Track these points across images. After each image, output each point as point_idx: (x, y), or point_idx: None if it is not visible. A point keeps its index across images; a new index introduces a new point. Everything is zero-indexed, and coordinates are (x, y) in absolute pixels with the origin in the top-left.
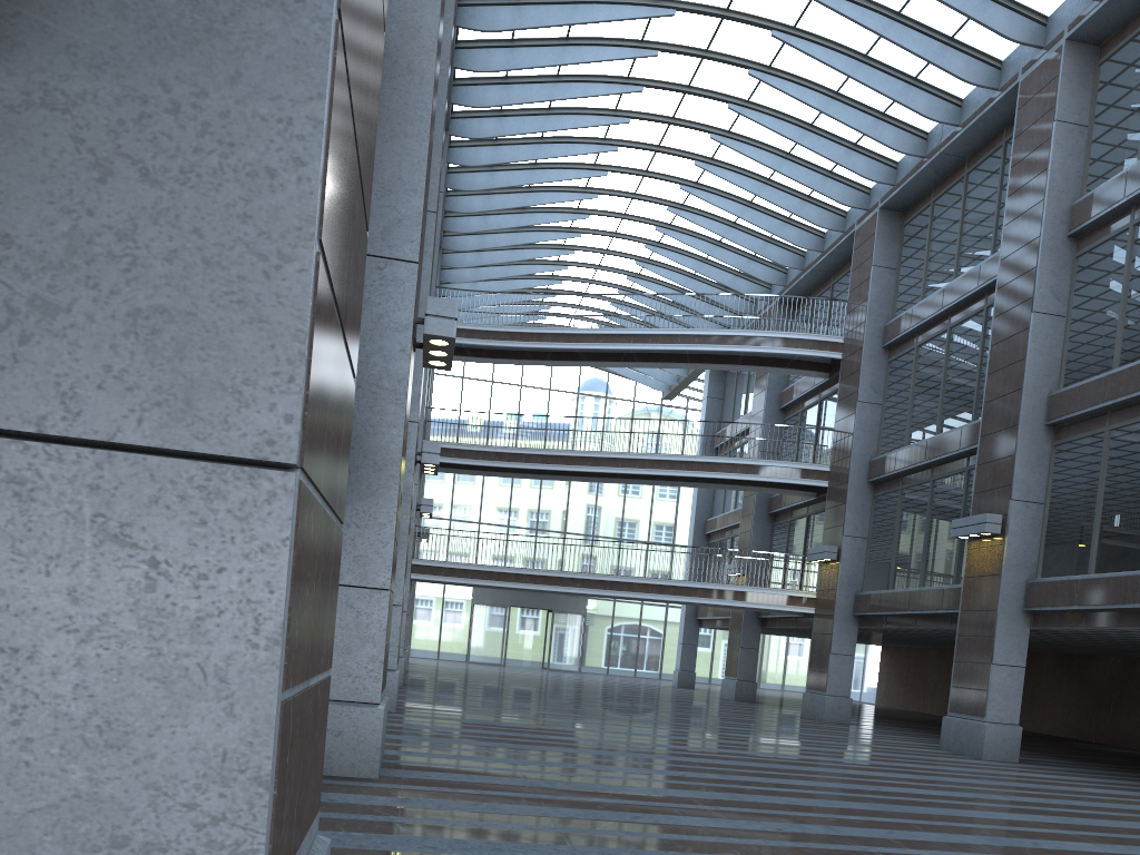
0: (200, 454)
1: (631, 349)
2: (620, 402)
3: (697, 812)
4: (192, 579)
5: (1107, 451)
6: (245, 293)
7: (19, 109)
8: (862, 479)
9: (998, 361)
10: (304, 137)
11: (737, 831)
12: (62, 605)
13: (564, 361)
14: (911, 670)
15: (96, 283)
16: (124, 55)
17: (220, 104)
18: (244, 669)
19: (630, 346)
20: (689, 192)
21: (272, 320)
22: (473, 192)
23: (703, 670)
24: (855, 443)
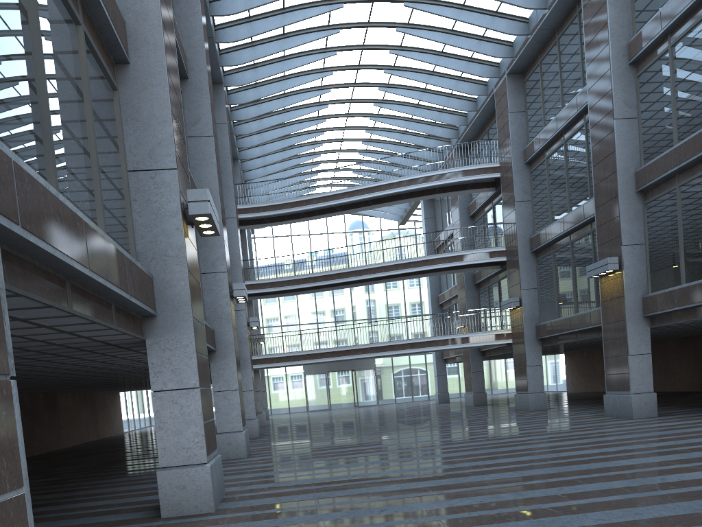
0: None
1: (366, 197)
2: (373, 232)
3: (427, 498)
4: None
5: (679, 201)
6: None
7: None
8: (527, 251)
9: (597, 156)
10: None
11: (451, 508)
12: None
13: (327, 214)
14: (585, 366)
15: None
16: None
17: None
18: None
19: (365, 196)
20: (384, 90)
21: None
22: (250, 119)
23: (455, 389)
24: (518, 229)
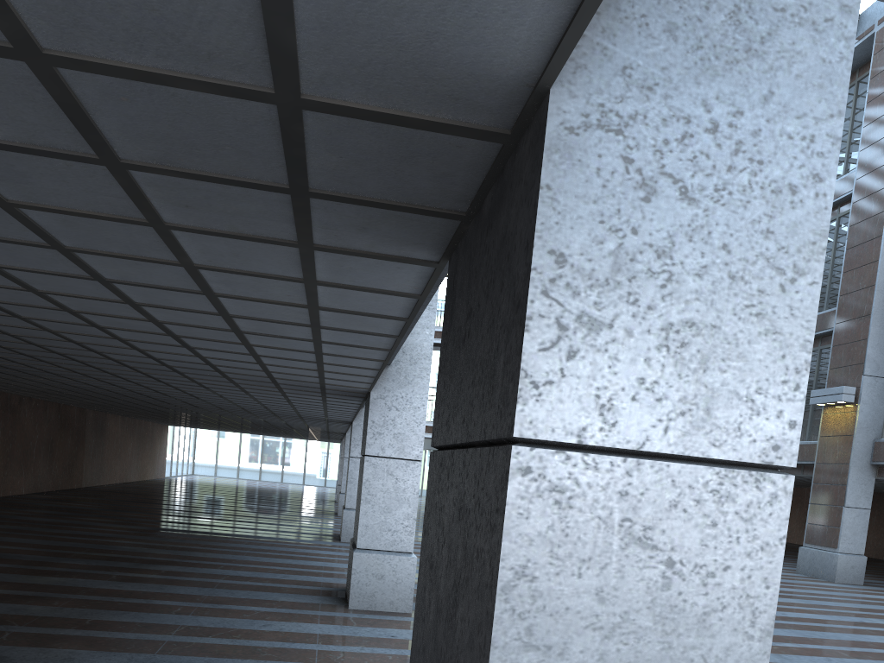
0: (712, 459)
1: None
2: None
3: None
4: (701, 577)
5: None
6: (763, 306)
7: (578, 131)
8: None
9: (852, 262)
10: (823, 154)
11: None
12: (590, 604)
13: None
14: None
15: (636, 299)
16: (672, 75)
17: (753, 122)
18: (739, 659)
19: None
20: None
21: (784, 331)
22: None
23: None
24: None
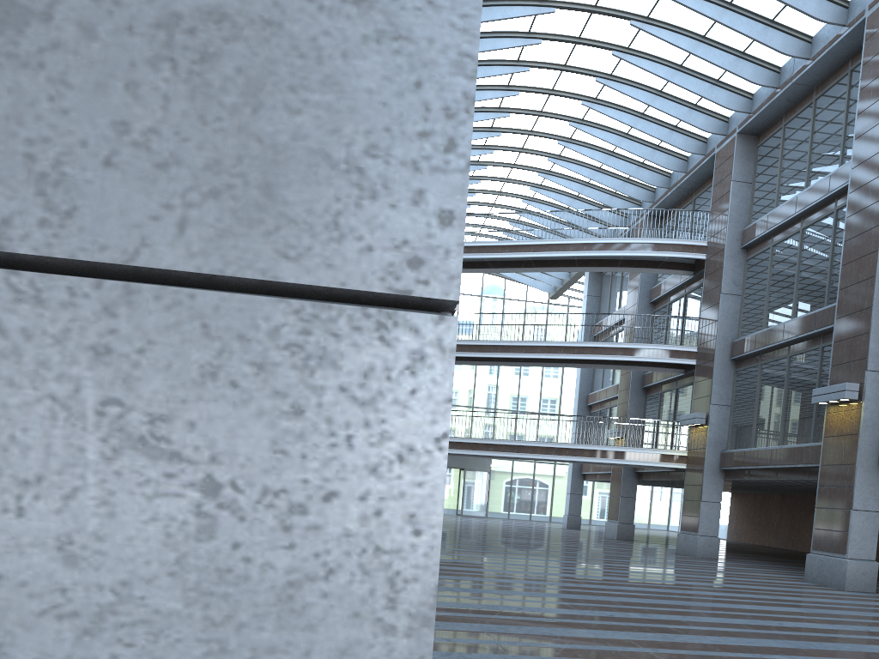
0: (290, 287)
1: (531, 256)
2: (515, 302)
3: (642, 655)
4: (278, 514)
5: None
6: None
7: None
8: (725, 357)
9: (851, 254)
10: None
11: None
12: (48, 568)
13: (476, 268)
14: (757, 512)
15: None
16: None
17: None
18: None
19: (530, 254)
20: (576, 127)
21: (416, 35)
22: None
23: (584, 514)
24: (719, 328)
